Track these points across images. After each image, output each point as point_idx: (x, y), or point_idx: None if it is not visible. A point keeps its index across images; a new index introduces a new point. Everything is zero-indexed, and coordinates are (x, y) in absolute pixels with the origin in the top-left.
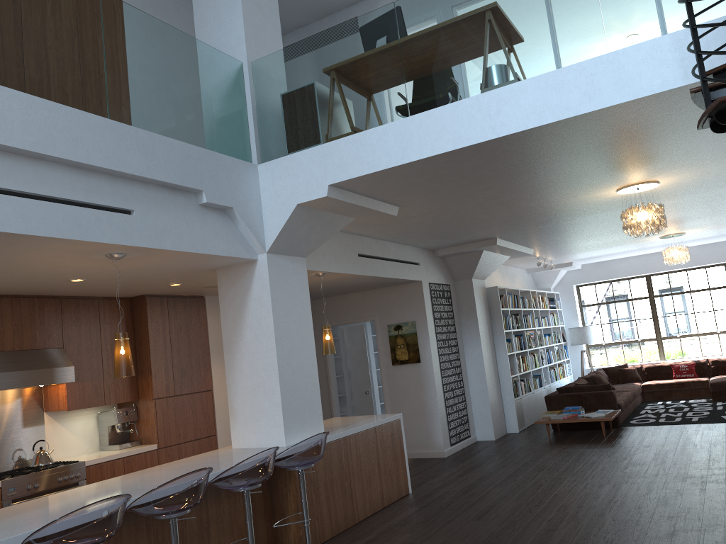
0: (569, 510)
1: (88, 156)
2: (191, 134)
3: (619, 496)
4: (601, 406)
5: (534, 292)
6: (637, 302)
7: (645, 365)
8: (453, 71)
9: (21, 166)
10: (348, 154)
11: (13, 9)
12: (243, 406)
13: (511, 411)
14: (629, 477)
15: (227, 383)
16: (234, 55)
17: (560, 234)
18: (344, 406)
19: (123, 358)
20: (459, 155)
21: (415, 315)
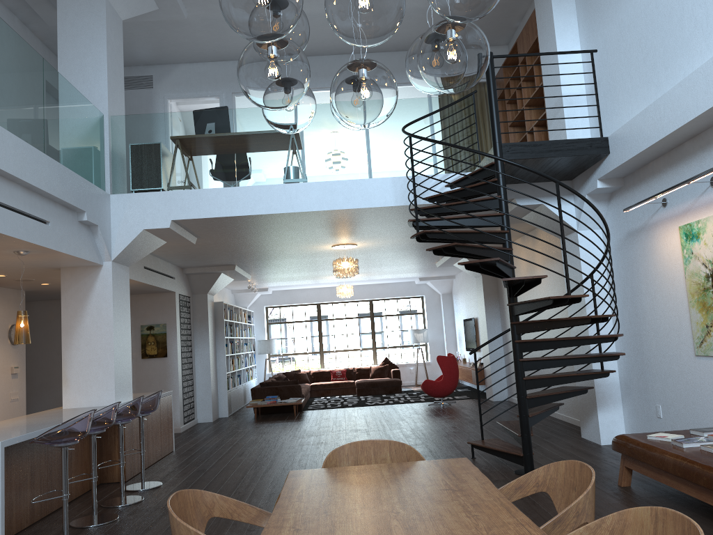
0: (296, 447)
1: (38, 182)
2: (79, 168)
3: (322, 440)
4: (291, 395)
5: (241, 309)
6: (309, 323)
7: (312, 371)
8: (269, 164)
9: (4, 185)
10: (189, 202)
11: (7, 72)
12: (77, 376)
13: (224, 400)
14: (324, 432)
15: (63, 358)
16: (96, 107)
17: (278, 268)
18: None
19: (25, 330)
20: (266, 217)
21: (166, 319)
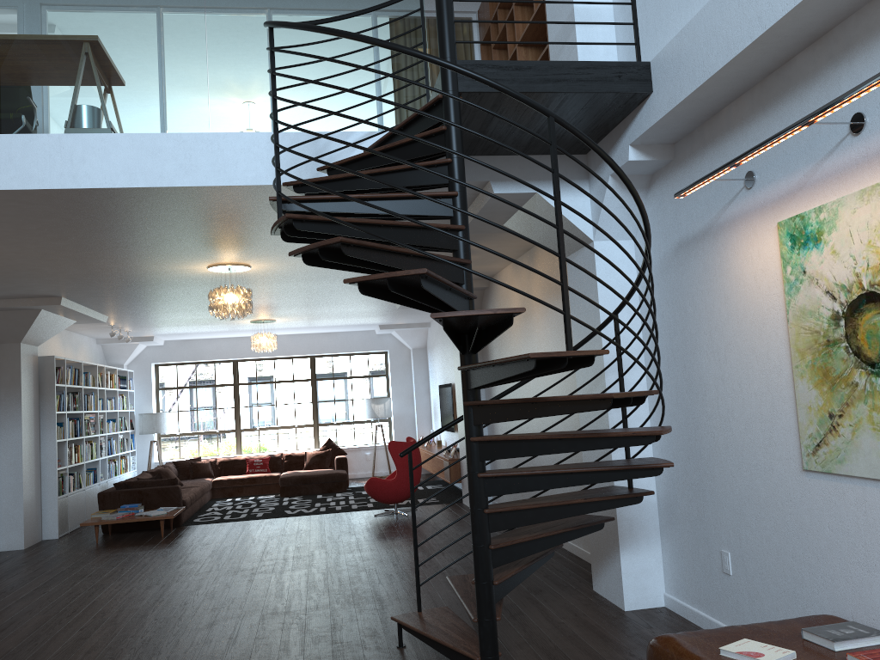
0: (108, 615)
1: None
2: None
3: (166, 595)
4: (164, 503)
5: (103, 368)
6: (220, 389)
7: (220, 459)
8: (33, 97)
9: None
10: None
11: None
12: None
13: (52, 513)
14: (182, 575)
15: None
16: None
17: (142, 303)
18: None
19: None
20: (27, 196)
21: None
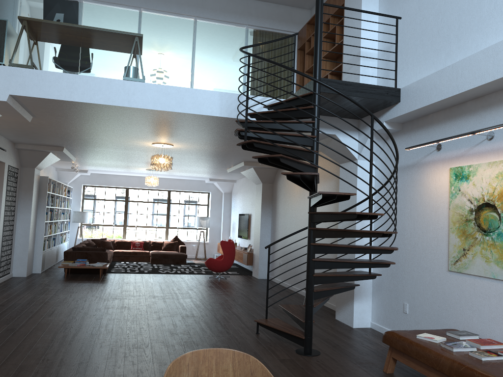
0: (103, 310)
1: None
2: None
3: (125, 304)
4: (99, 260)
5: (62, 185)
6: (117, 202)
7: (116, 240)
8: (112, 60)
9: None
10: (30, 81)
11: None
12: None
13: (39, 259)
14: (126, 296)
15: None
16: None
17: (100, 155)
18: None
19: None
20: (103, 107)
21: None
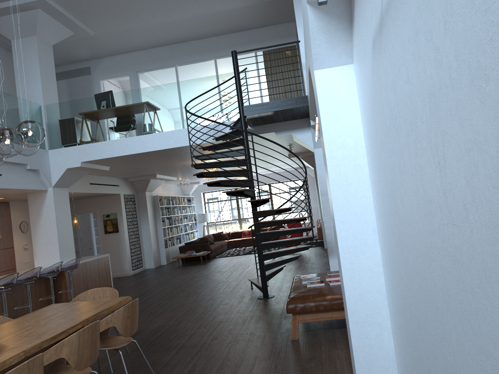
0: (174, 284)
1: None
2: None
3: (193, 278)
4: (203, 250)
5: (179, 197)
6: (230, 201)
7: (231, 232)
8: (131, 125)
9: None
10: (90, 151)
11: None
12: (40, 251)
13: (163, 254)
14: (201, 273)
15: (33, 241)
16: (37, 101)
17: (186, 172)
18: (78, 255)
19: None
20: (133, 155)
21: (116, 210)
